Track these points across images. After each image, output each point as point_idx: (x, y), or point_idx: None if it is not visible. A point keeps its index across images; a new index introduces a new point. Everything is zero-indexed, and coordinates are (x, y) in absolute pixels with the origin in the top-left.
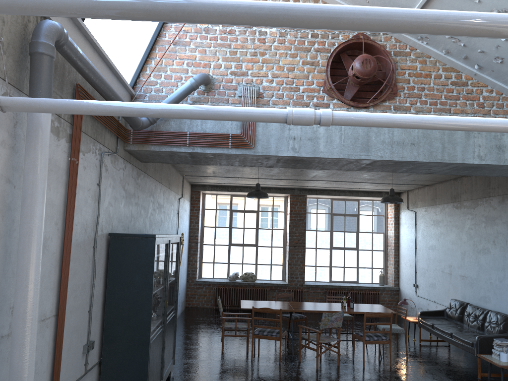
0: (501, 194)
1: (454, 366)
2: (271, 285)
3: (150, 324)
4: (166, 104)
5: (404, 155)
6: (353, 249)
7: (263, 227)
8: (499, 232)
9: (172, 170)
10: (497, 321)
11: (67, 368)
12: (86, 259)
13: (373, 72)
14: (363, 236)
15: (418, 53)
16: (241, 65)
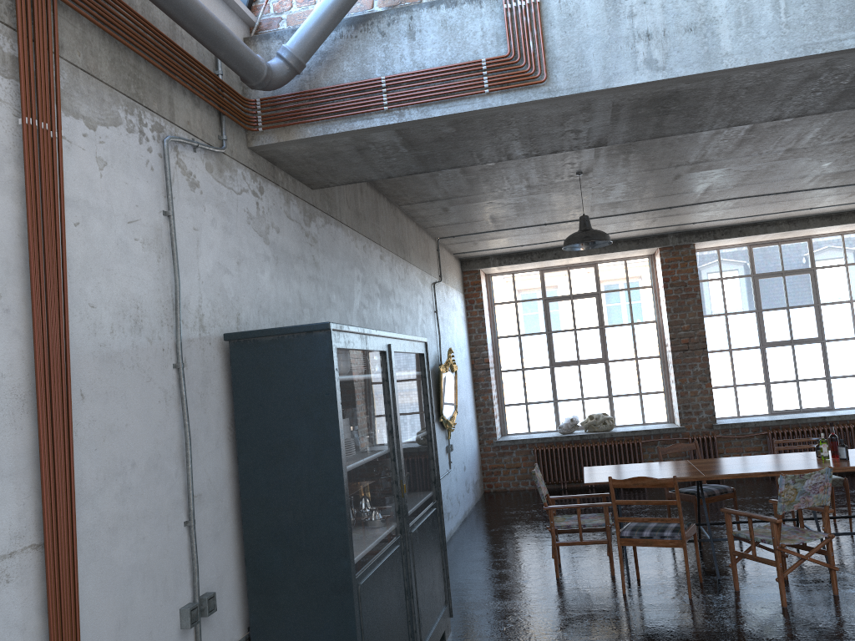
0: None
1: None
2: (647, 434)
3: (346, 540)
4: None
5: None
6: (812, 342)
7: (614, 323)
8: None
9: (406, 224)
10: None
11: None
12: (153, 395)
13: None
14: (831, 312)
15: None
16: None
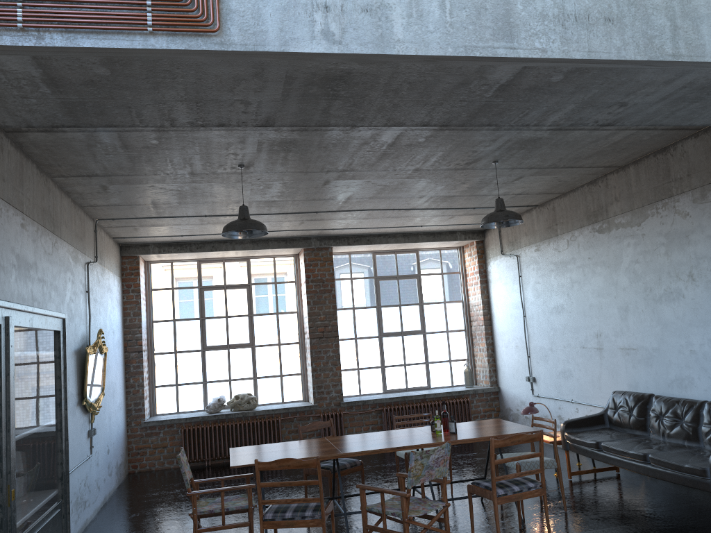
0: (698, 186)
1: (662, 518)
2: (285, 412)
3: None
4: None
5: (594, 47)
6: (417, 333)
7: (262, 312)
8: (702, 256)
9: (60, 198)
10: None
11: None
12: None
13: None
14: (431, 310)
15: None
16: None
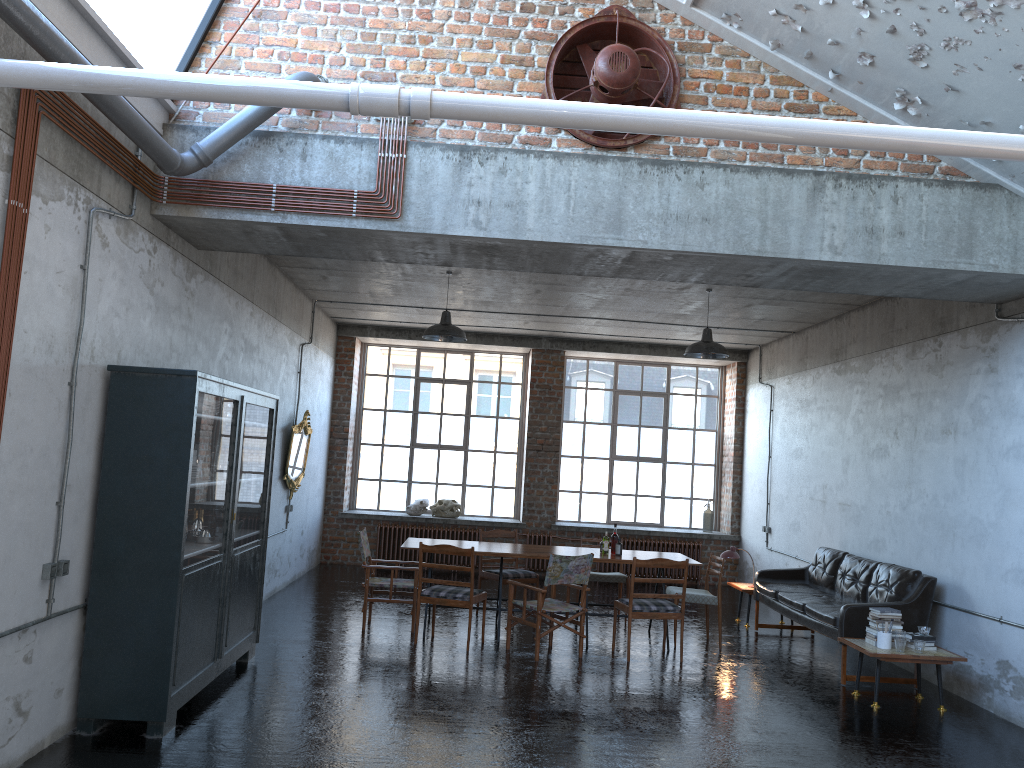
0: (911, 341)
1: (805, 666)
2: (489, 526)
3: (181, 537)
4: (130, 70)
5: (688, 241)
6: (655, 461)
7: (480, 414)
8: (905, 414)
9: (283, 284)
10: (887, 581)
11: (1, 595)
12: (51, 402)
13: (631, 78)
14: (676, 437)
15: (727, 48)
16: (383, 61)
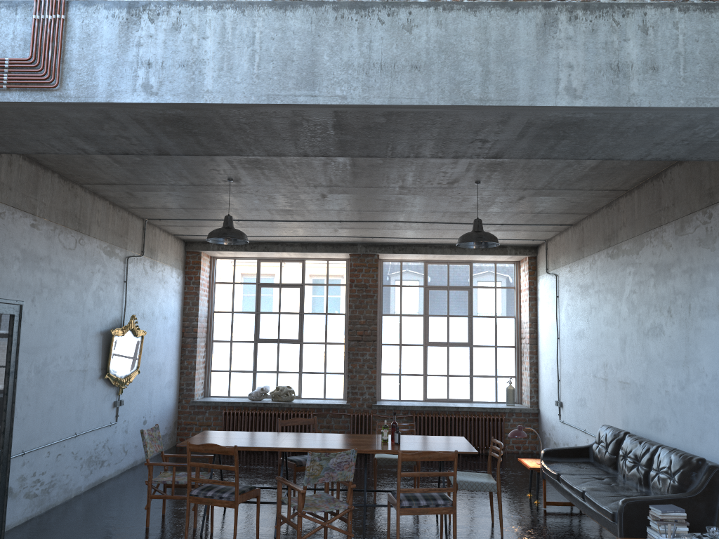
0: (679, 217)
1: None
2: (319, 408)
3: None
4: None
5: (396, 93)
6: (463, 345)
7: (312, 312)
8: (678, 291)
9: (91, 201)
10: (669, 468)
11: None
12: None
13: None
14: (480, 324)
15: None
16: None
